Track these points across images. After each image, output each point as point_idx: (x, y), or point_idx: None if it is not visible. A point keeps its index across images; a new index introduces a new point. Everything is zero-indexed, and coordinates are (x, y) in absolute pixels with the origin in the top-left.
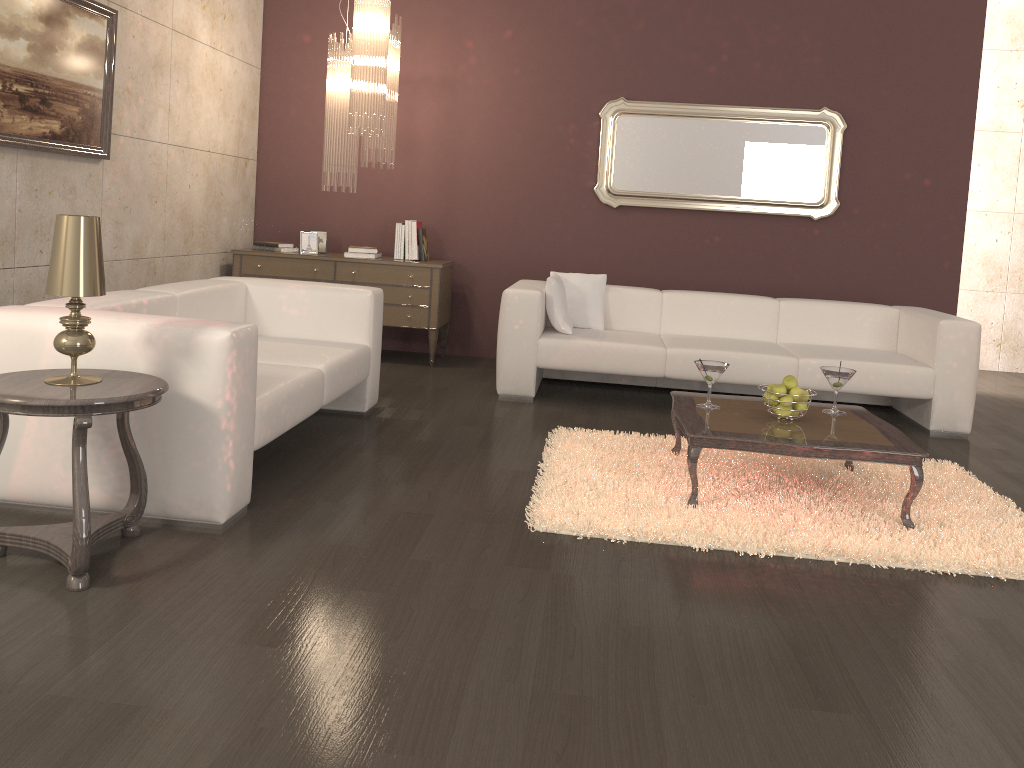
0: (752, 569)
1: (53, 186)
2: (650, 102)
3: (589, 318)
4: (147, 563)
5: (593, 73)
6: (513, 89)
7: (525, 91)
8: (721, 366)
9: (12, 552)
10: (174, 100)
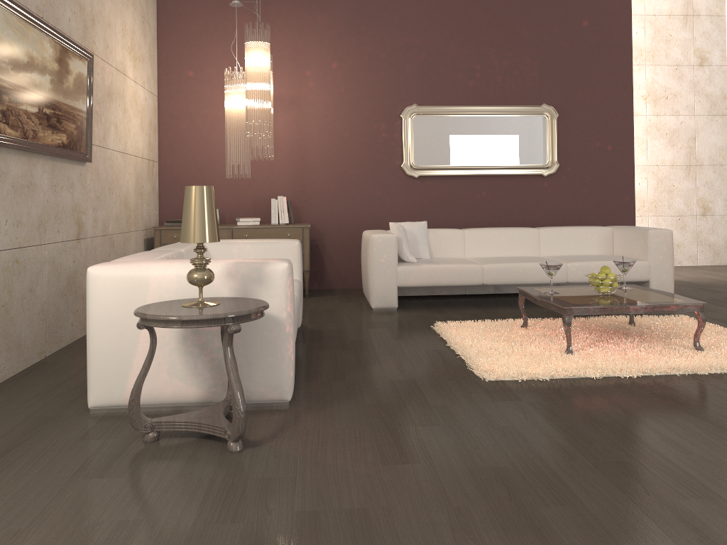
0: (636, 384)
1: (63, 182)
2: (434, 106)
3: (420, 251)
4: (264, 430)
5: (394, 89)
6: (341, 102)
7: (349, 103)
8: (559, 265)
9: (161, 436)
10: (118, 119)
